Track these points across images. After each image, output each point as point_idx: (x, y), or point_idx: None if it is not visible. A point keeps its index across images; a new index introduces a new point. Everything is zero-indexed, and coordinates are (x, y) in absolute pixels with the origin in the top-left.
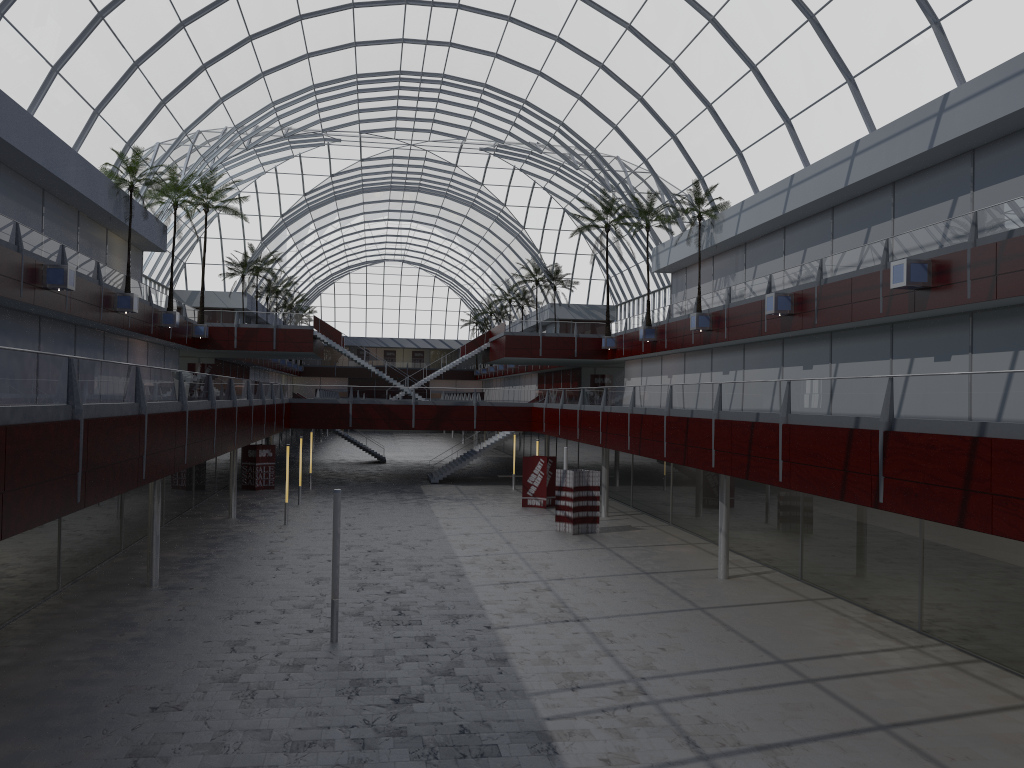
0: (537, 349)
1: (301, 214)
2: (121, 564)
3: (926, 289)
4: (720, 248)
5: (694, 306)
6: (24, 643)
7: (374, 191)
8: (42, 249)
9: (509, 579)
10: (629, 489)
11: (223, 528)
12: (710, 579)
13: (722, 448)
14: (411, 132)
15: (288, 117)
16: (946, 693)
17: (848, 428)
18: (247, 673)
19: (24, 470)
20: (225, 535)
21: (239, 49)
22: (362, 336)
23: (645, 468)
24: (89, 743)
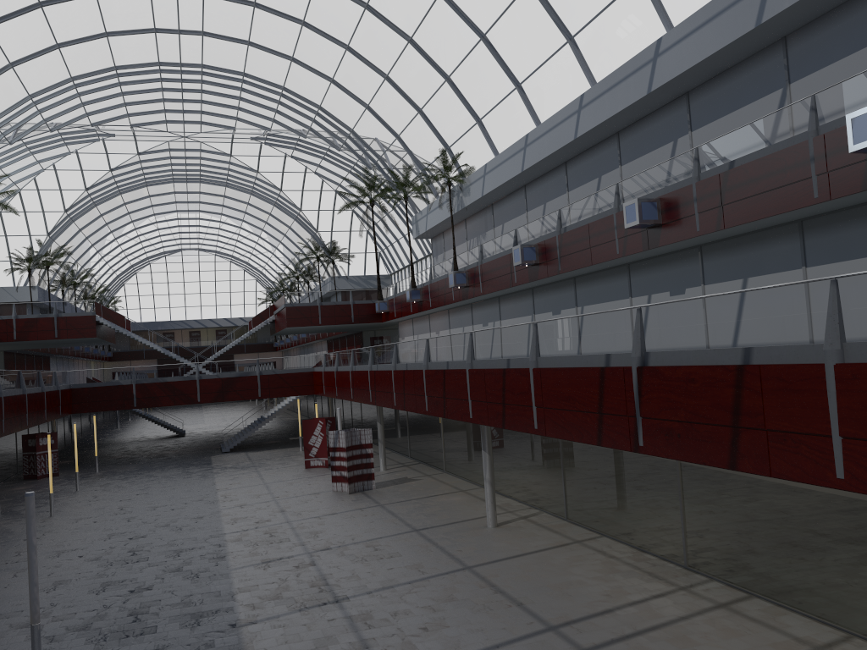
0: (317, 317)
1: (87, 208)
2: None
3: (657, 226)
4: (470, 210)
5: (452, 266)
6: None
7: (158, 184)
8: None
9: (273, 556)
10: (406, 441)
11: None
12: (479, 529)
13: (478, 398)
14: (182, 124)
15: (51, 111)
16: (727, 647)
17: (599, 367)
18: None
19: None
20: None
21: None
22: (167, 320)
23: (418, 420)
24: None
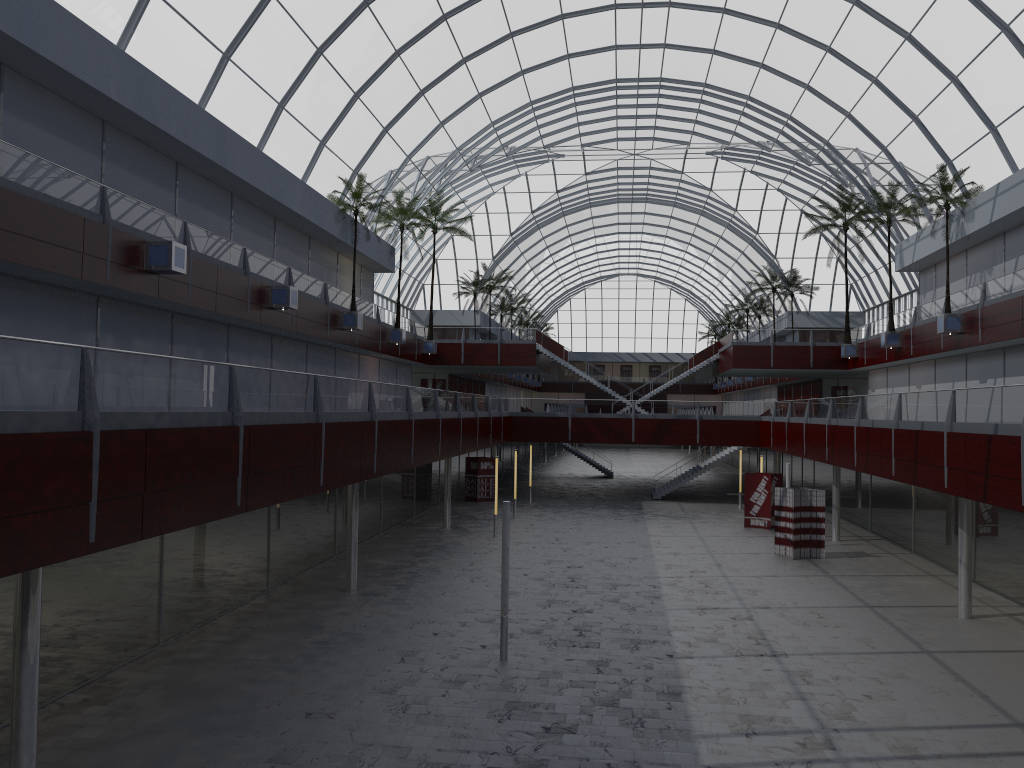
0: (768, 359)
1: (530, 232)
2: (331, 568)
3: None
4: (973, 239)
5: (943, 307)
6: (220, 639)
7: (601, 205)
8: (269, 272)
9: (708, 604)
10: (867, 511)
11: (434, 538)
12: (948, 618)
13: (955, 465)
14: (633, 141)
15: (508, 136)
16: None
17: None
18: (407, 685)
19: (169, 473)
20: (434, 544)
21: (454, 72)
22: (598, 351)
23: (884, 488)
24: (238, 743)
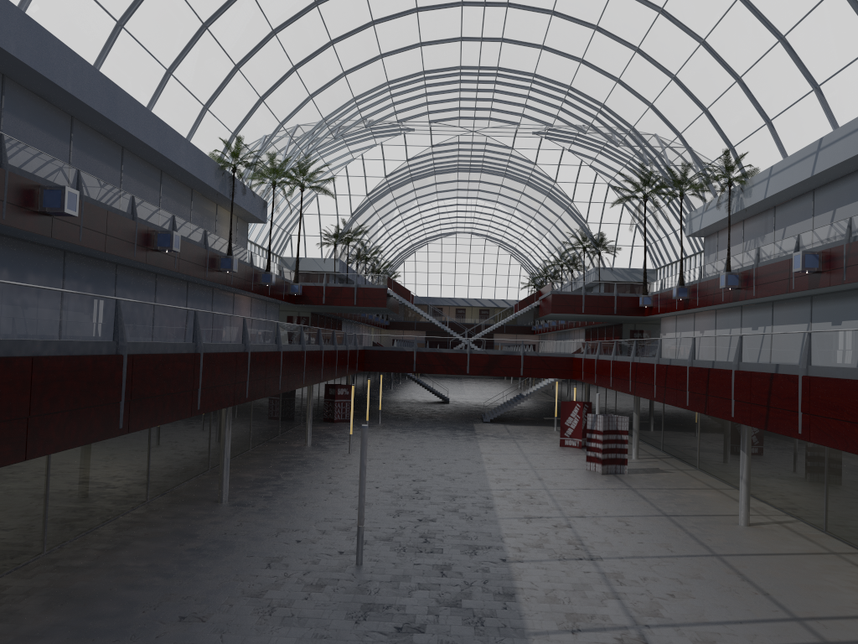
0: (580, 306)
1: (383, 193)
2: (205, 481)
3: None
4: (750, 212)
5: (724, 266)
6: (101, 547)
7: (444, 173)
8: (155, 218)
9: (533, 514)
10: (660, 434)
11: (297, 454)
12: (730, 525)
13: (741, 398)
14: (472, 120)
15: (368, 110)
16: None
17: None
18: (273, 589)
19: (54, 397)
20: (297, 460)
21: (323, 52)
22: (437, 296)
23: (675, 415)
24: None
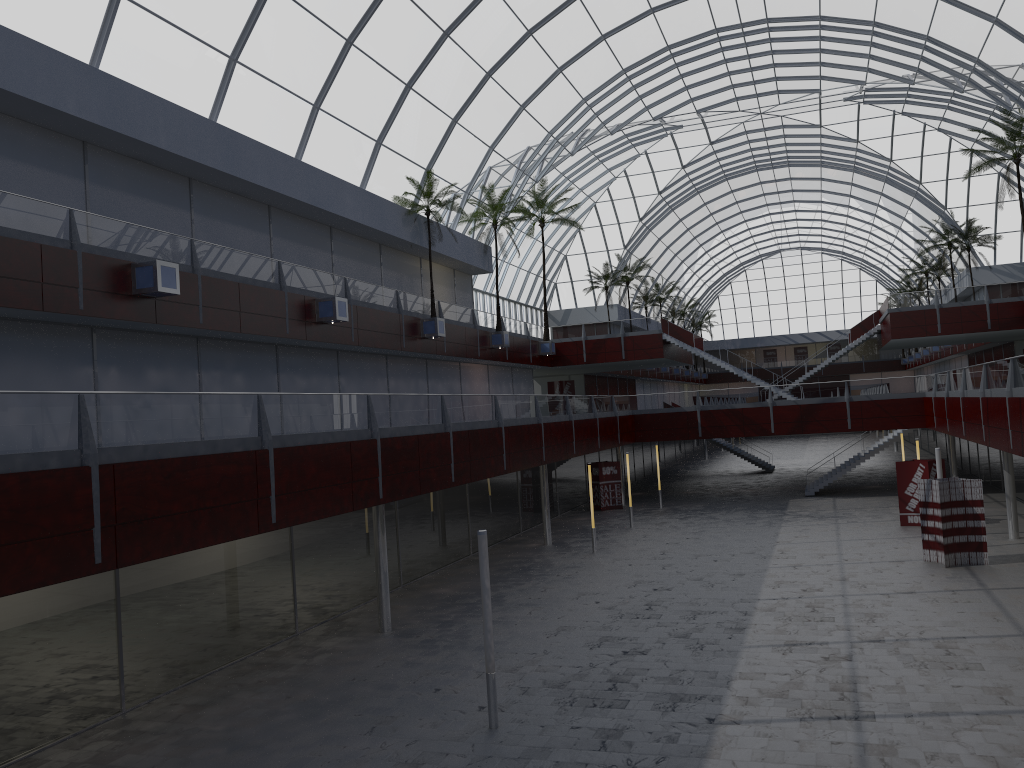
0: (934, 325)
1: (662, 215)
2: None
3: None
4: None
5: None
6: (194, 701)
7: (738, 175)
8: (317, 284)
9: (802, 638)
10: None
11: (525, 558)
12: None
13: None
14: (755, 98)
15: (607, 111)
16: None
17: None
18: None
19: None
20: (519, 566)
21: (521, 47)
22: (767, 335)
23: None
24: None
